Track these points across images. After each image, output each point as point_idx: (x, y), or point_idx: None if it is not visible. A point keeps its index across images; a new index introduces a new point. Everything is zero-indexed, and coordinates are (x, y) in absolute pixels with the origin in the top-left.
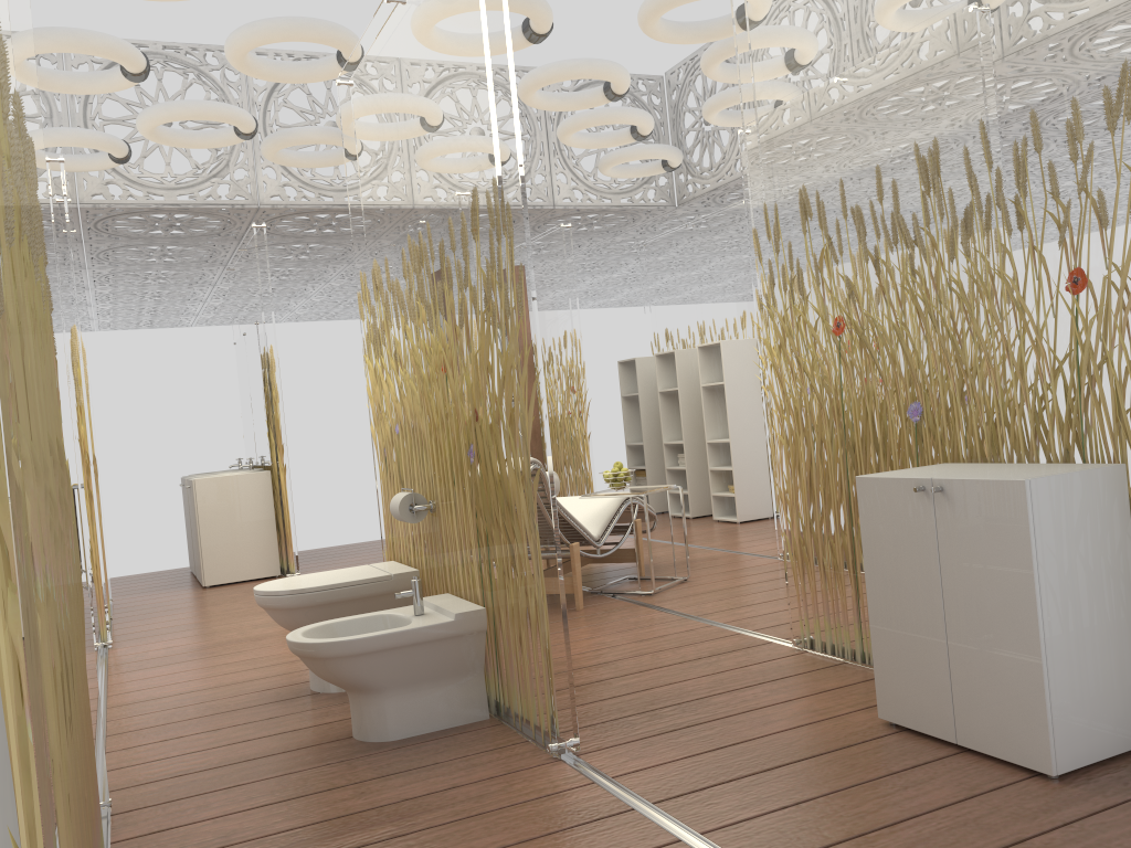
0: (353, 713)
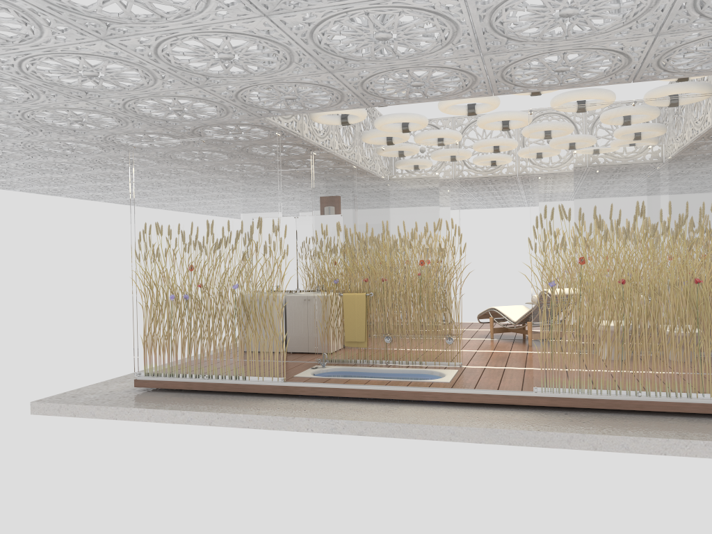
0: None
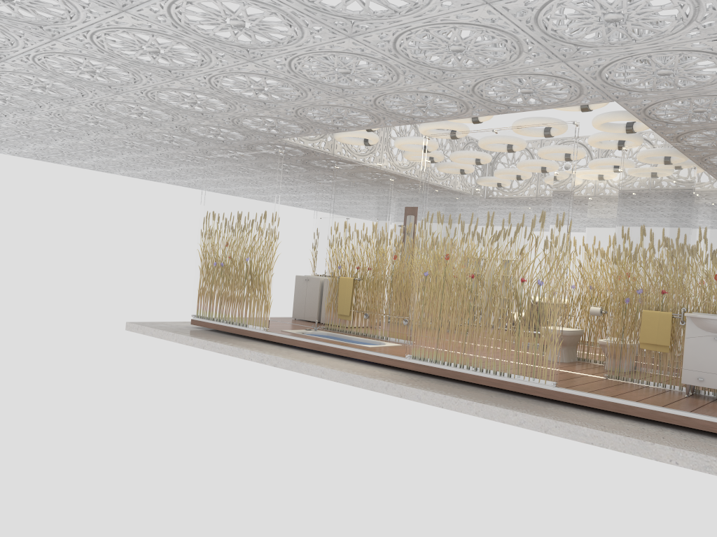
0: None
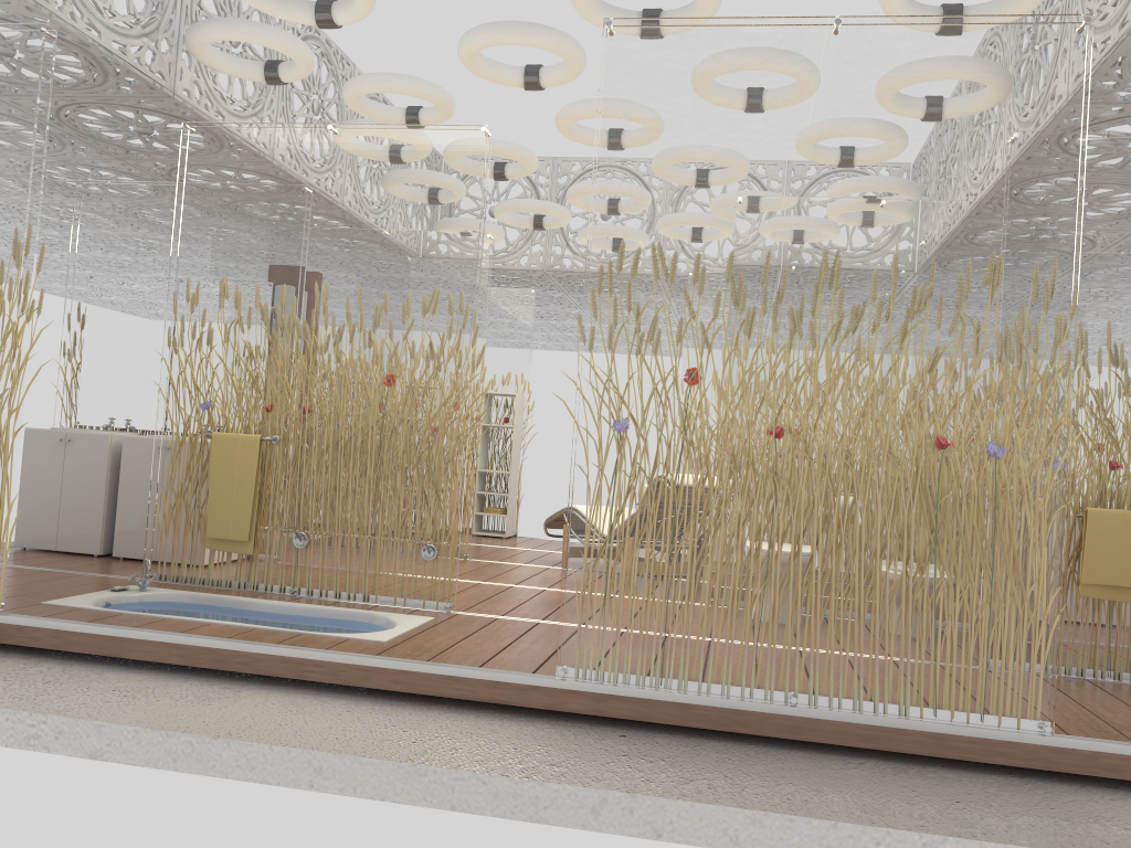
0: None
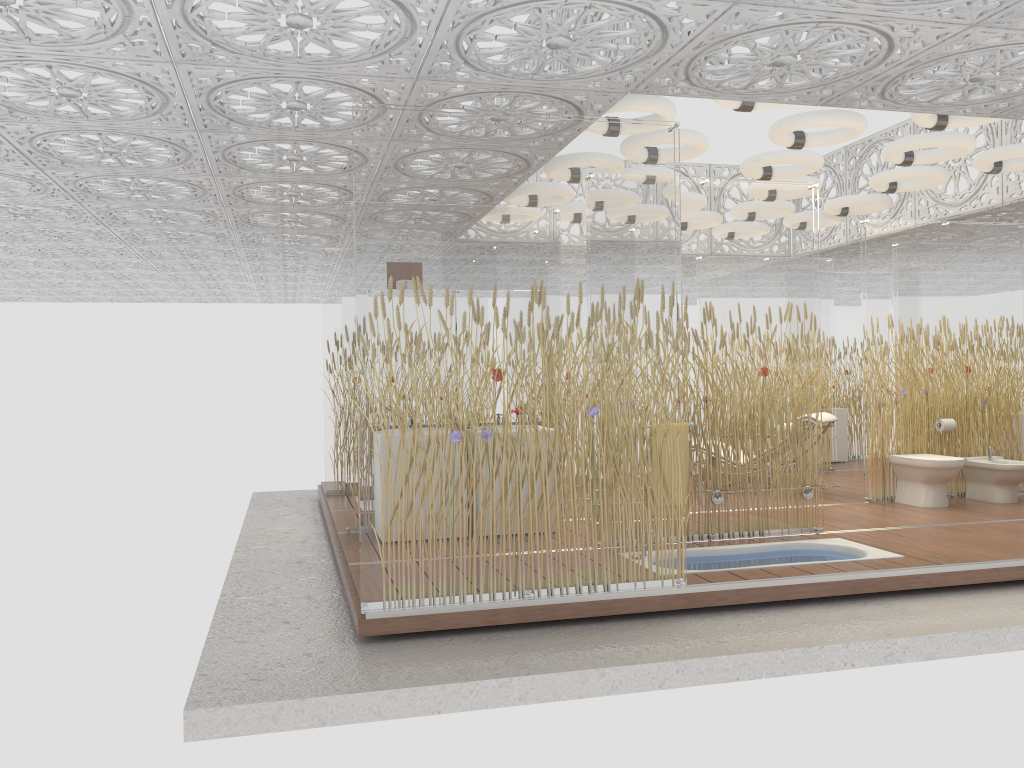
0: (1014, 493)
